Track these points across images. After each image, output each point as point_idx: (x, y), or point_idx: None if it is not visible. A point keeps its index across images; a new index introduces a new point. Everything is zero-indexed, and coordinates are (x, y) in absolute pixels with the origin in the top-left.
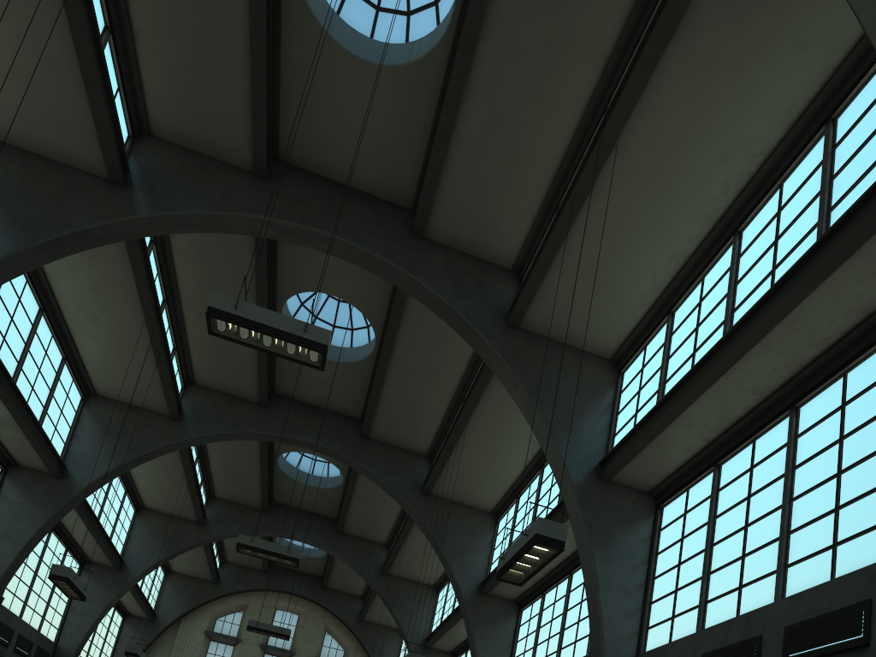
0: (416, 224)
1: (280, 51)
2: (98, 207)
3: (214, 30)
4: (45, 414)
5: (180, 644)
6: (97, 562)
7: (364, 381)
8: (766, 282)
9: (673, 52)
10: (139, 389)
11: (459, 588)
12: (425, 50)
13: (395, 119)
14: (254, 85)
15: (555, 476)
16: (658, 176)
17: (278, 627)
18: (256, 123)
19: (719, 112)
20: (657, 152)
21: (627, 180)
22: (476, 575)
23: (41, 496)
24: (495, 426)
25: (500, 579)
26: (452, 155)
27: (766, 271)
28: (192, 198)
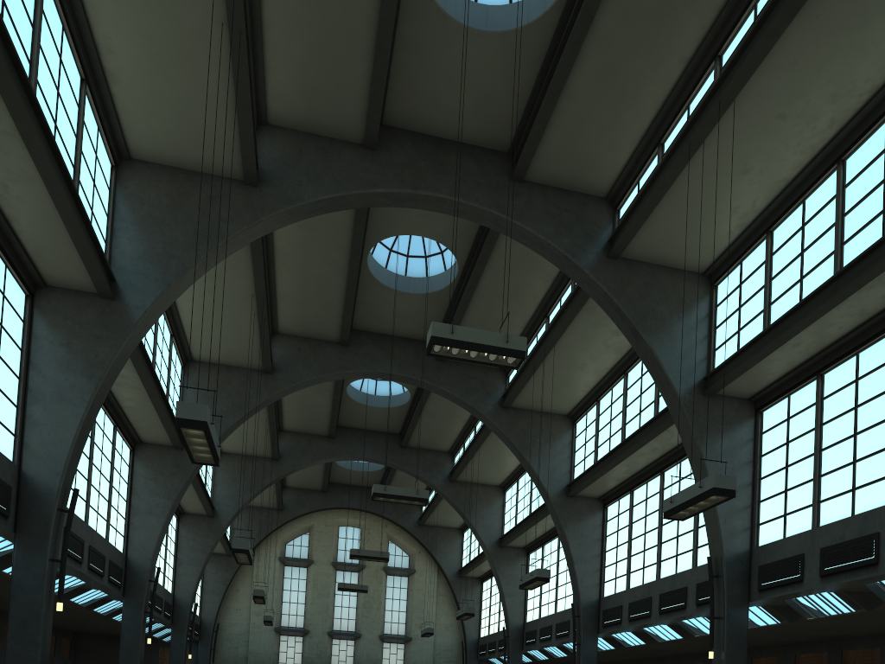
0: (517, 170)
1: (395, 32)
2: (240, 211)
3: (342, 29)
4: (169, 394)
5: (258, 574)
6: (191, 513)
7: (442, 307)
8: (876, 221)
9: (797, 22)
10: (237, 351)
11: (548, 494)
12: (536, 14)
13: (501, 76)
14: (376, 71)
15: (663, 396)
16: (769, 120)
17: (377, 552)
18: (373, 103)
19: (832, 64)
20: (771, 102)
21: (739, 126)
22: (561, 479)
23: (169, 469)
24: (583, 341)
25: (667, 518)
26: (560, 107)
27: (876, 210)
28: (316, 184)
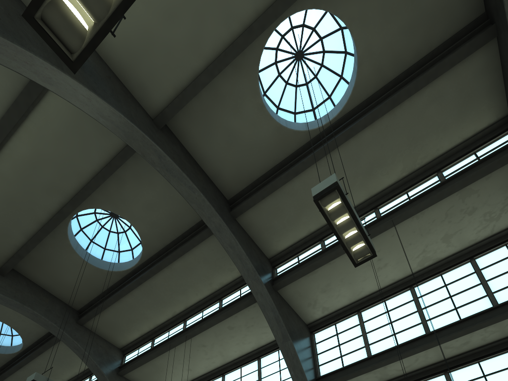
0: None
1: None
2: None
3: None
4: None
5: None
6: None
7: (278, 157)
8: None
9: None
10: None
11: (307, 378)
12: None
13: None
14: None
15: None
16: None
17: None
18: None
19: None
20: None
21: None
22: (311, 371)
23: None
24: (417, 234)
25: None
26: None
27: None
28: None
